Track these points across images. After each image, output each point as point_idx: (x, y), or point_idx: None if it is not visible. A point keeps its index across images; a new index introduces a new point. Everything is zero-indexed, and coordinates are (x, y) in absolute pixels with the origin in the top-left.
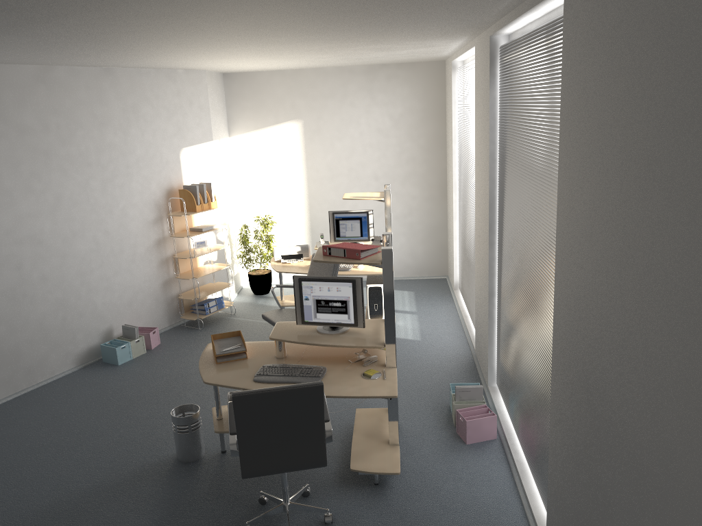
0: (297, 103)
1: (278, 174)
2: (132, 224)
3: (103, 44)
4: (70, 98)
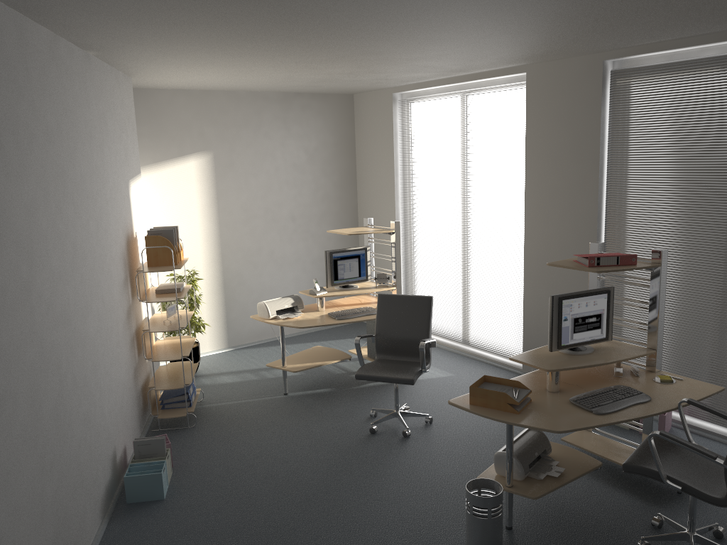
0: (206, 131)
1: (184, 220)
2: (114, 289)
3: (347, 6)
4: (71, 91)
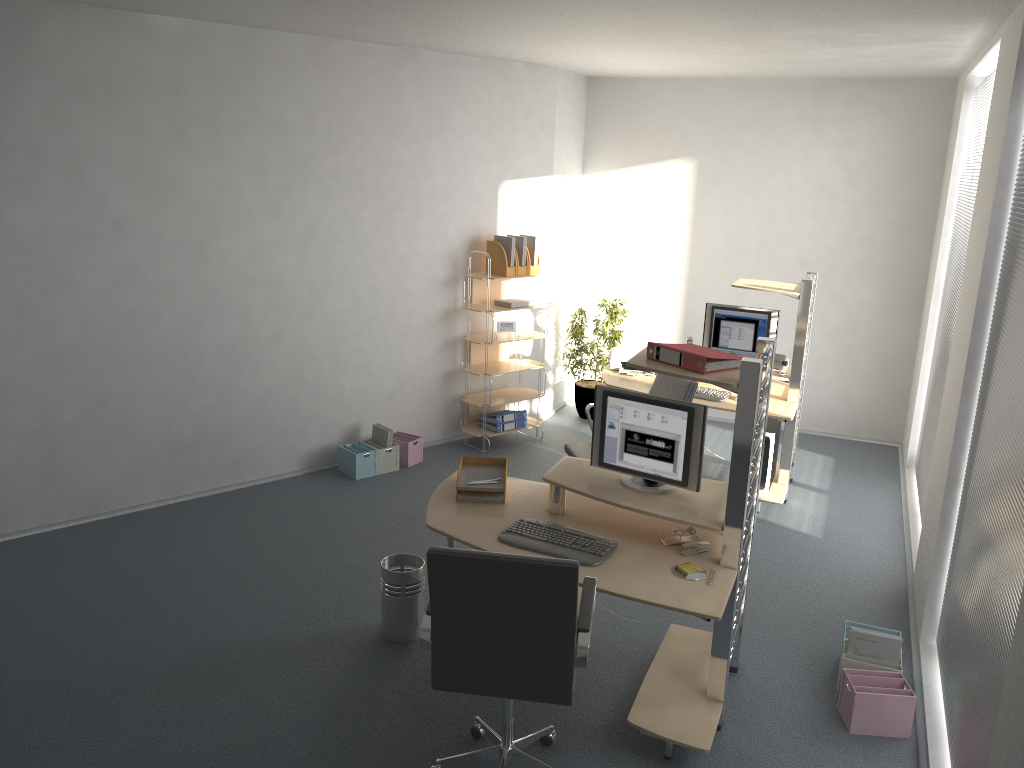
0: (694, 131)
1: (647, 240)
2: (412, 282)
3: None
4: (351, 88)
